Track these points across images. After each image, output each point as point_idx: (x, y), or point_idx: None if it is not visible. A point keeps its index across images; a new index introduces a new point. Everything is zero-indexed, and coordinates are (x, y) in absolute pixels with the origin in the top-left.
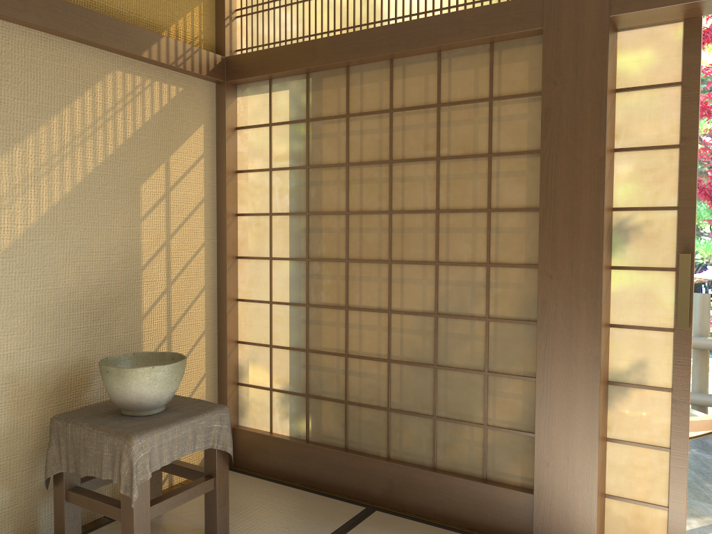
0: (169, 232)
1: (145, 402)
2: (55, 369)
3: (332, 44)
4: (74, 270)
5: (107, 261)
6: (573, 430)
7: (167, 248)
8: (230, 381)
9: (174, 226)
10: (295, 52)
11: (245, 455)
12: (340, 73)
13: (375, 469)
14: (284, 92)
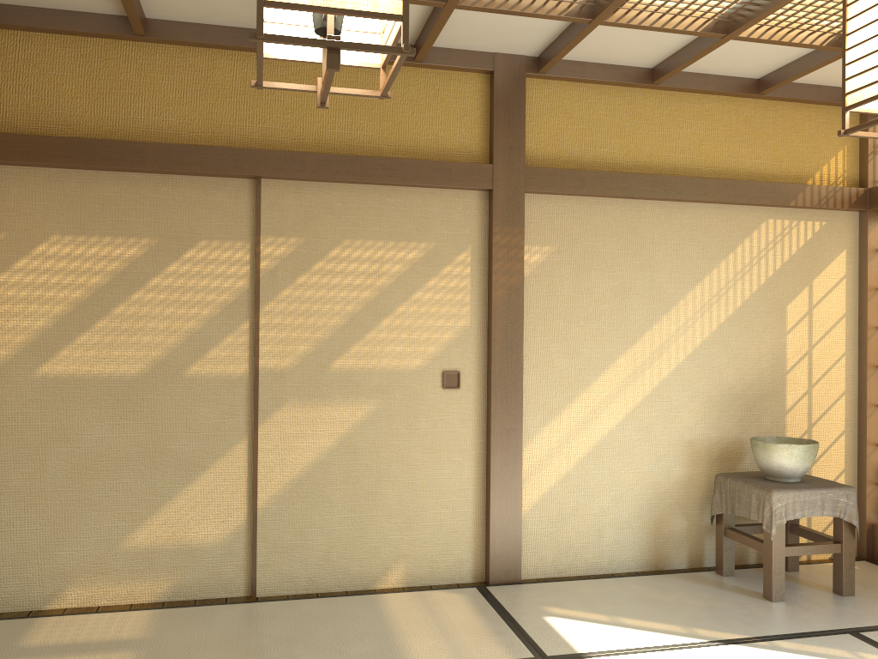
0: (810, 343)
1: (783, 471)
2: (718, 442)
3: None
4: (733, 371)
5: (758, 365)
6: None
7: (808, 356)
8: (869, 480)
9: (815, 338)
10: None
11: None
12: None
13: None
14: None
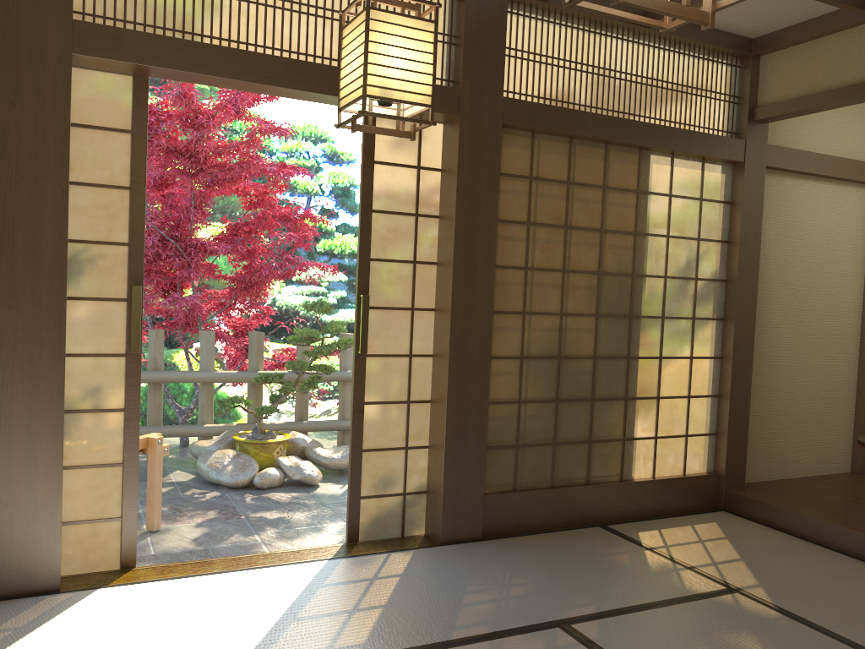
0: None
1: None
2: None
3: None
4: None
5: None
6: (36, 462)
7: None
8: None
9: None
10: None
11: None
12: None
13: None
14: None
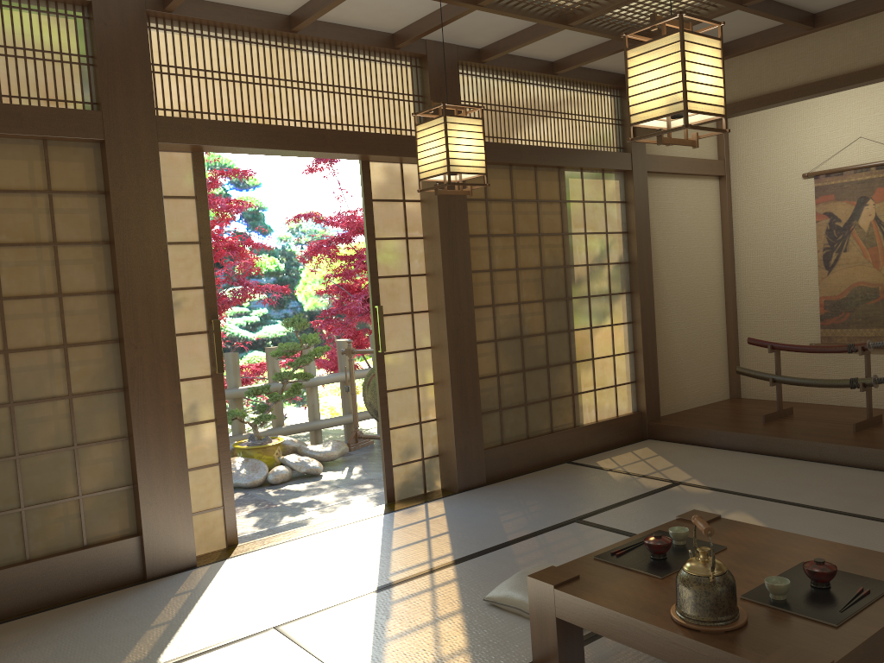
0: None
1: None
2: None
3: None
4: None
5: None
6: (169, 467)
7: None
8: None
9: None
10: None
11: None
12: None
13: None
14: None
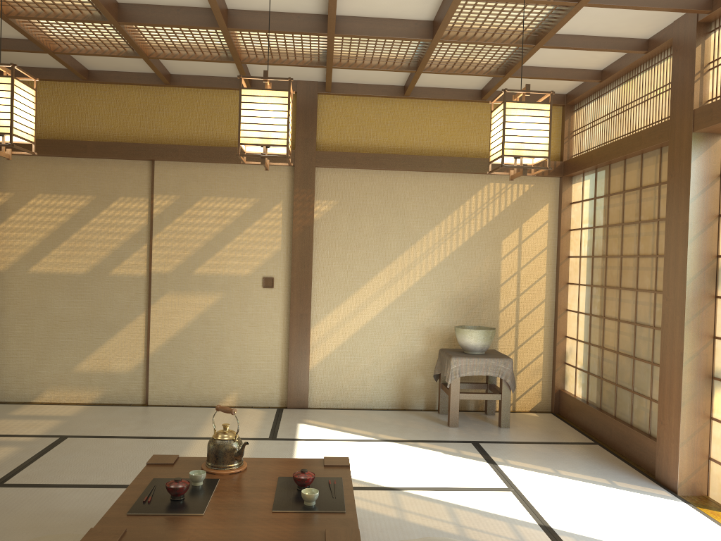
0: (519, 266)
1: (468, 346)
2: (449, 329)
3: (597, 153)
4: (460, 283)
5: (479, 280)
6: (671, 401)
7: (517, 275)
8: (558, 359)
9: (523, 263)
10: (585, 158)
11: (562, 407)
12: (607, 168)
13: (605, 421)
14: (587, 180)
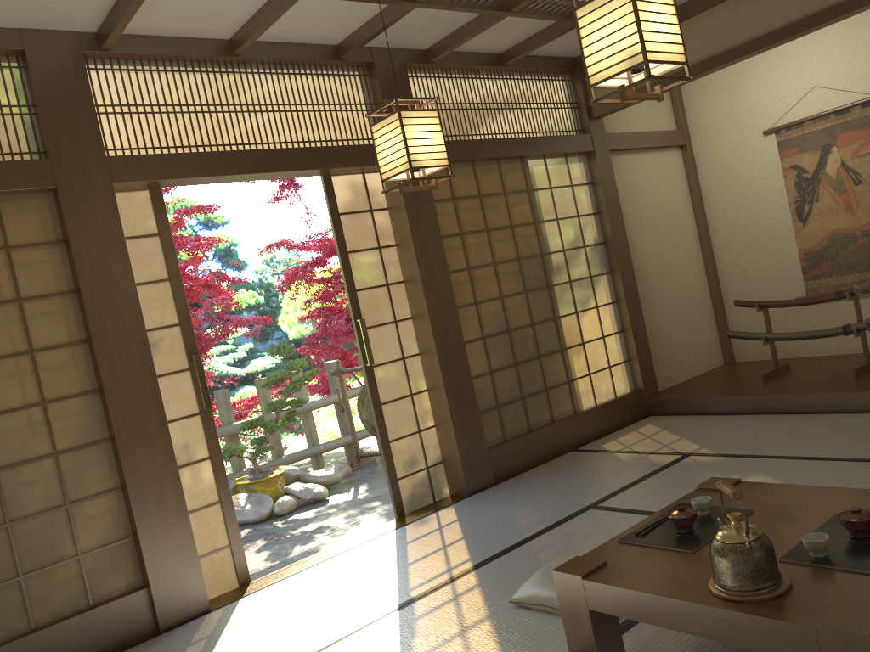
0: None
1: None
2: None
3: None
4: None
5: None
6: (168, 513)
7: None
8: None
9: None
10: None
11: None
12: None
13: None
14: None
